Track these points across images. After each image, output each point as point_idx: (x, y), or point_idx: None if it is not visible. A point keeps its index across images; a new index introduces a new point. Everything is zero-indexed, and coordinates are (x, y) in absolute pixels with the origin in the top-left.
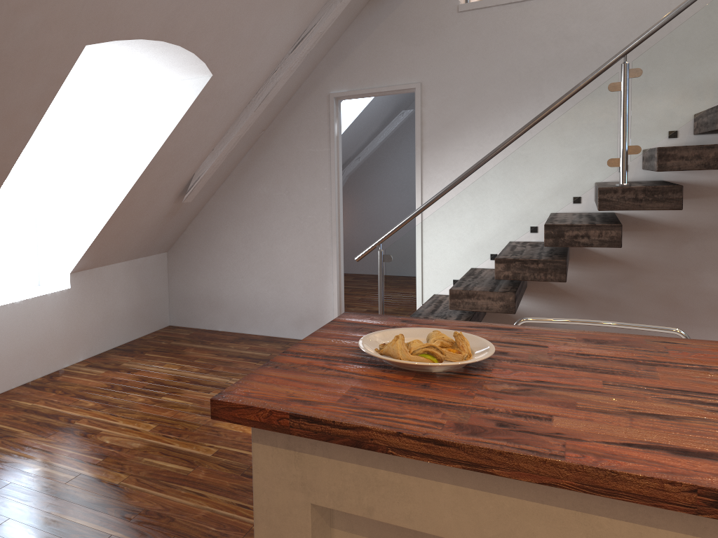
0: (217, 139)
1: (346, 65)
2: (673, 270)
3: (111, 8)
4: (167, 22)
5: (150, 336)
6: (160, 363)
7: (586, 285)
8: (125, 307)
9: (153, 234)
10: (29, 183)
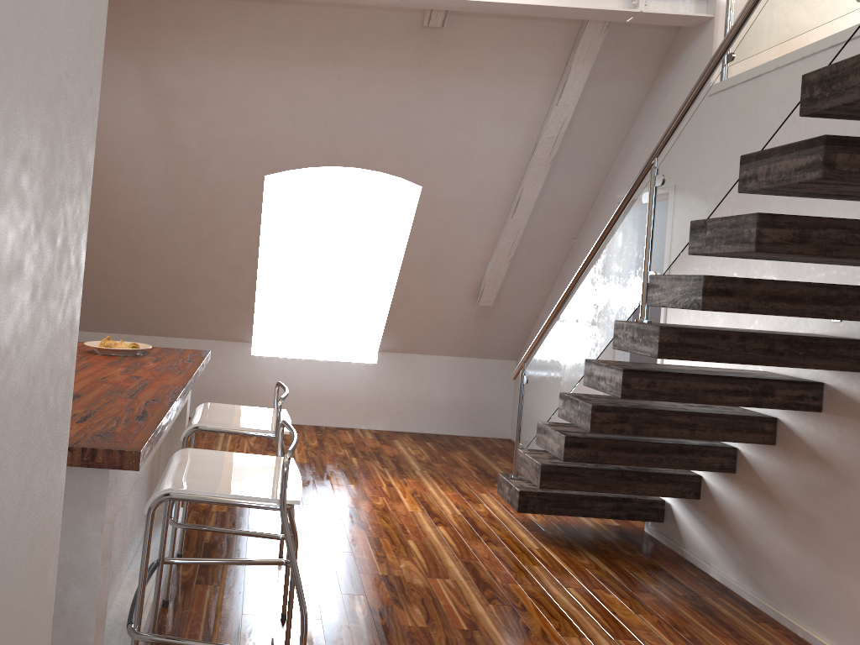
0: (489, 244)
1: (628, 165)
2: None
3: (268, 151)
4: (328, 153)
5: (469, 437)
6: (415, 448)
7: (790, 488)
8: (443, 400)
9: (470, 334)
10: (373, 273)
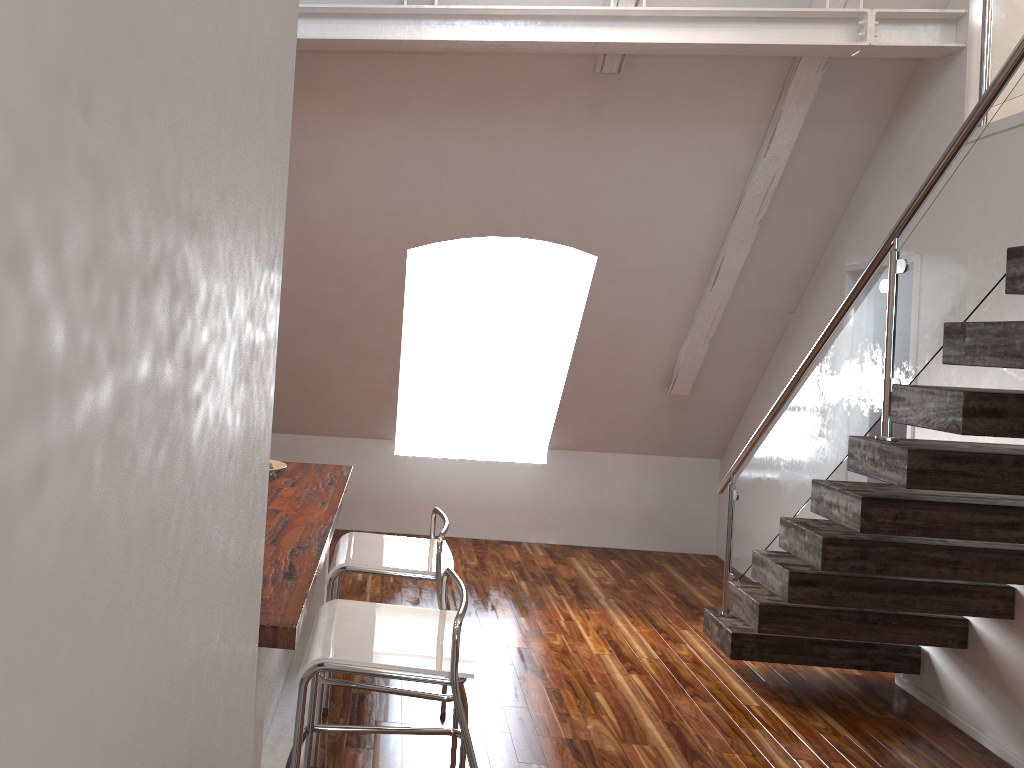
0: (682, 322)
1: (859, 226)
2: None
3: (411, 222)
4: (483, 222)
5: (664, 553)
6: (597, 568)
7: None
8: (629, 507)
9: (662, 428)
10: (538, 353)
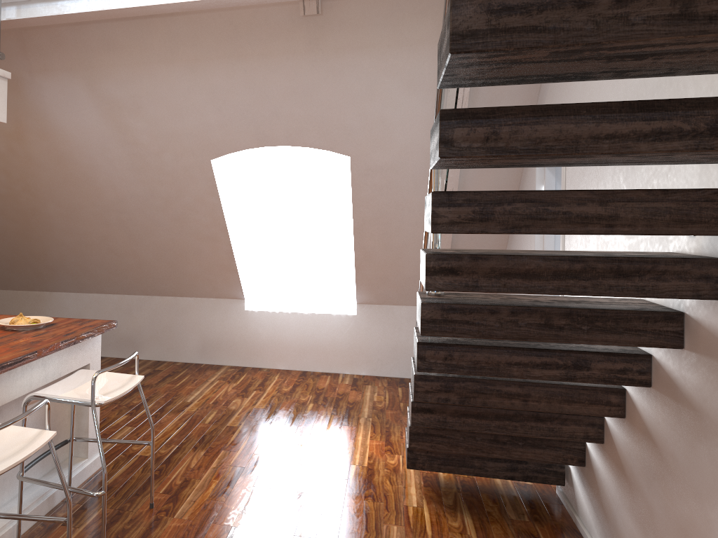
0: None
1: None
2: (690, 487)
3: (207, 140)
4: (257, 136)
5: None
6: (381, 394)
7: (634, 467)
8: None
9: None
10: None
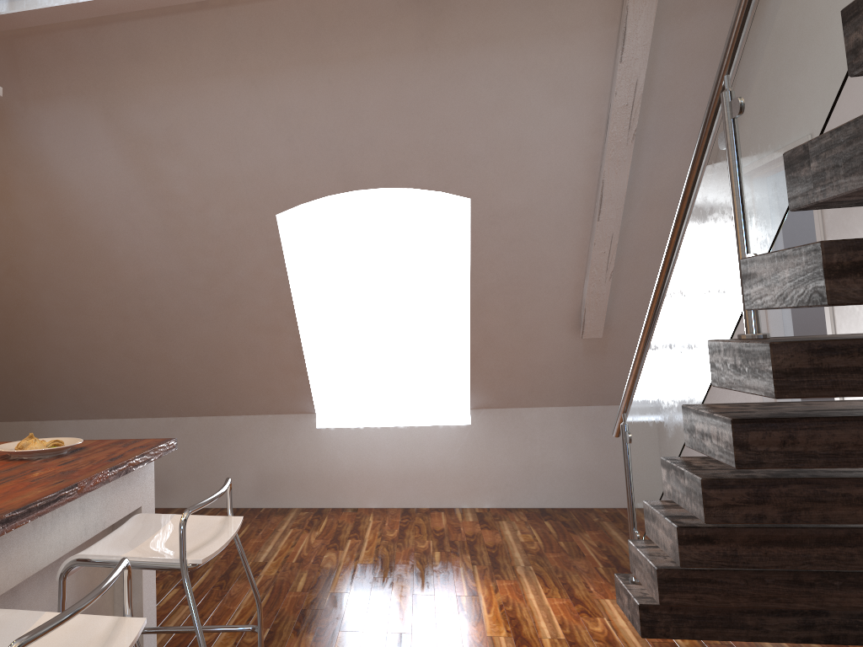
0: (578, 259)
1: None
2: None
3: (272, 185)
4: (343, 176)
5: (607, 510)
6: (526, 532)
7: None
8: (564, 463)
9: (584, 376)
10: (455, 314)
